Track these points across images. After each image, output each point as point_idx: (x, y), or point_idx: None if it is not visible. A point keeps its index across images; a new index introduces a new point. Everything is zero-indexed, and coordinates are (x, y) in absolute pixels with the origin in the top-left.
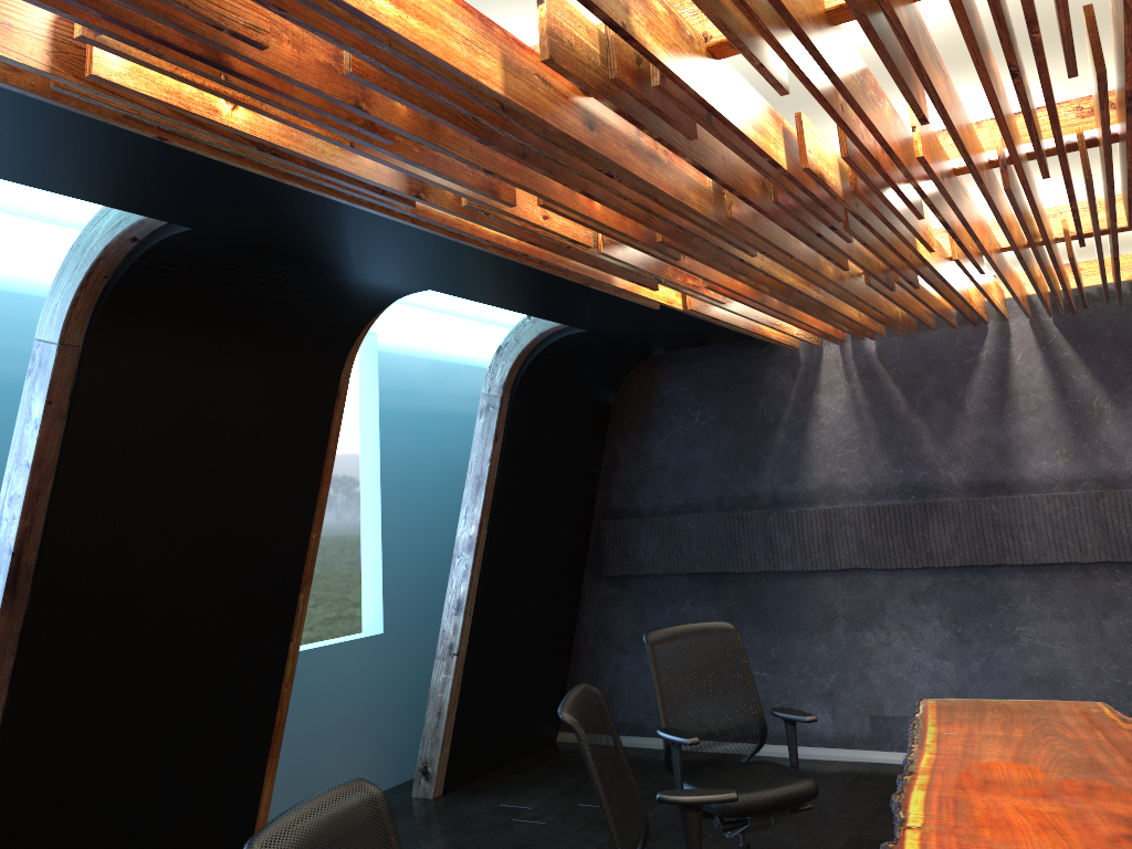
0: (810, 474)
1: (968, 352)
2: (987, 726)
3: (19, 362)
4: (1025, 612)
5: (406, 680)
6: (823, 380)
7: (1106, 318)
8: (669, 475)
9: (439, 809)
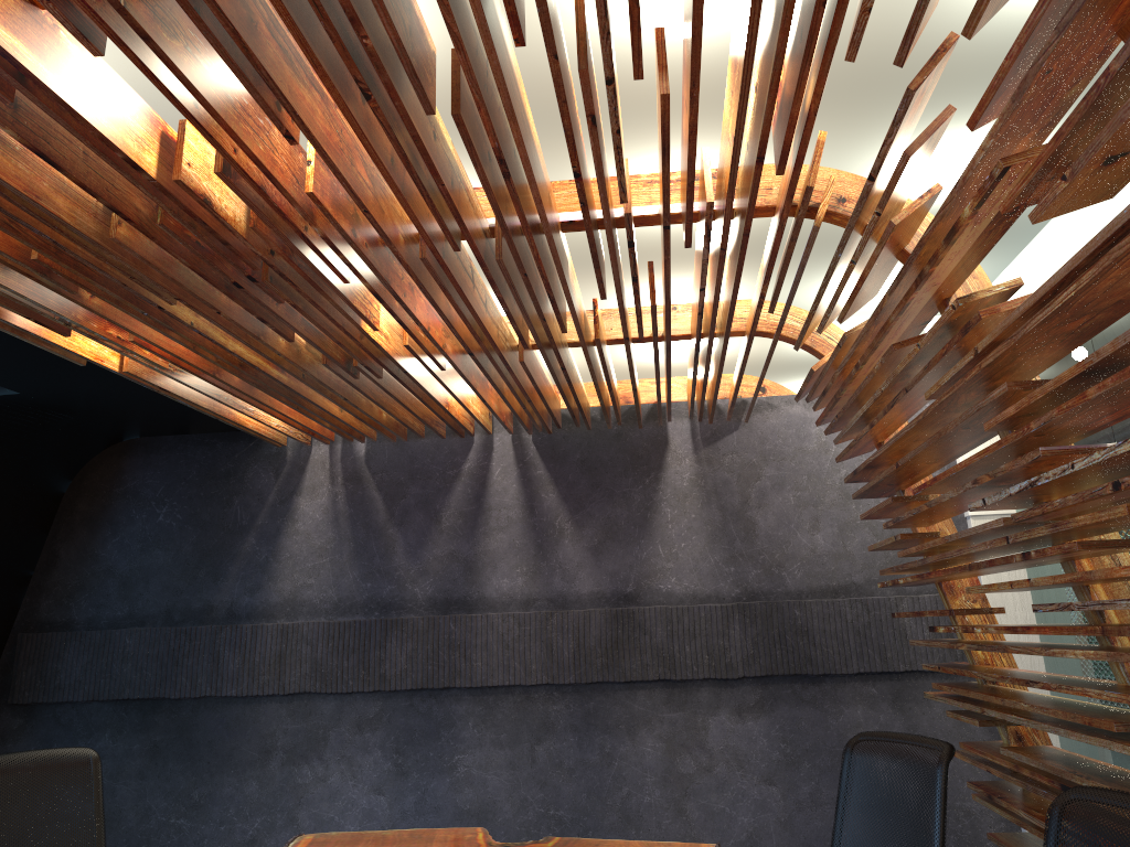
0: (275, 585)
1: (453, 463)
2: None
3: None
4: (466, 739)
5: None
6: (306, 482)
7: (577, 441)
8: (116, 581)
9: None
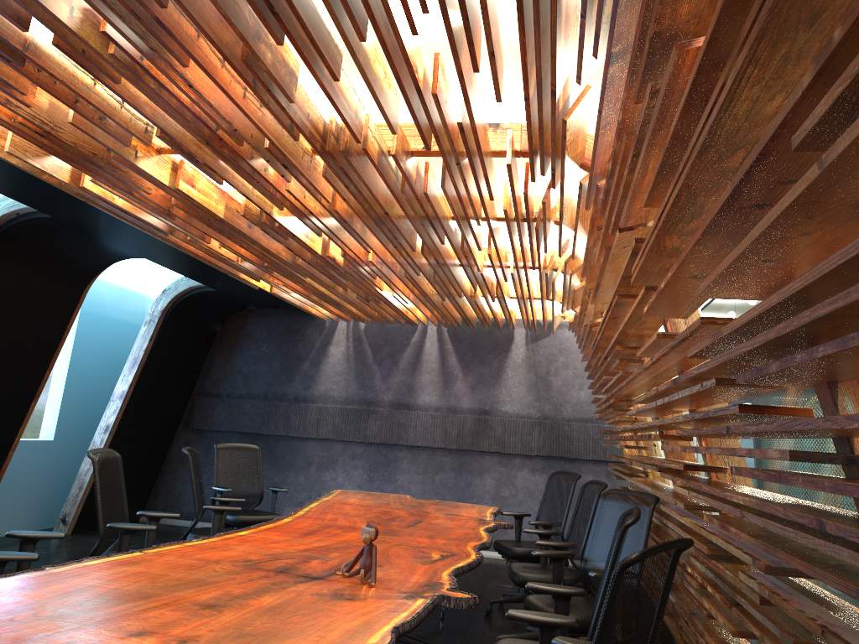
0: (317, 387)
1: (407, 337)
2: (357, 495)
3: None
4: (402, 469)
5: (59, 470)
6: (334, 339)
7: (468, 333)
8: (241, 377)
9: (70, 539)
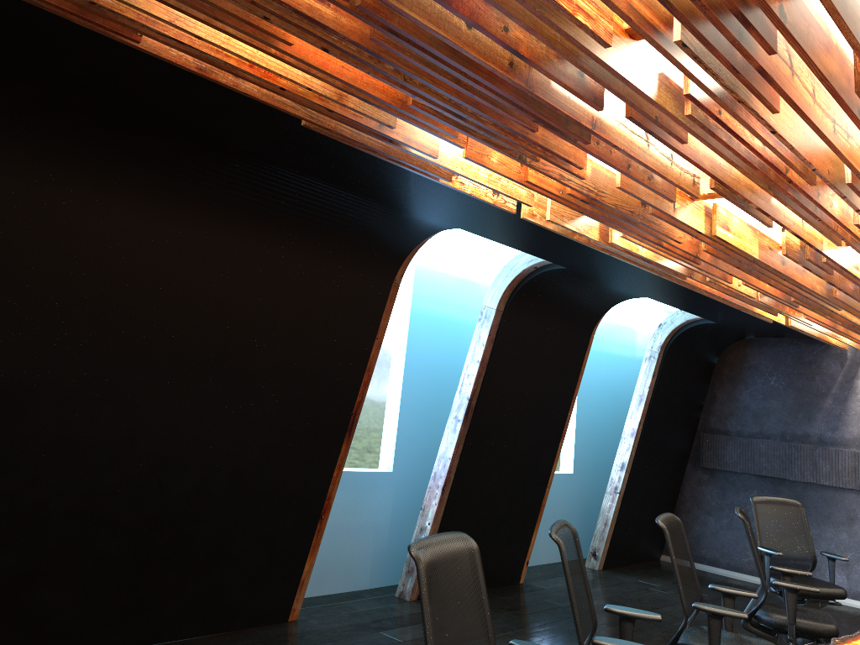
0: (847, 428)
1: None
2: None
3: (441, 306)
4: None
5: (581, 503)
6: None
7: None
8: (750, 413)
9: (604, 575)
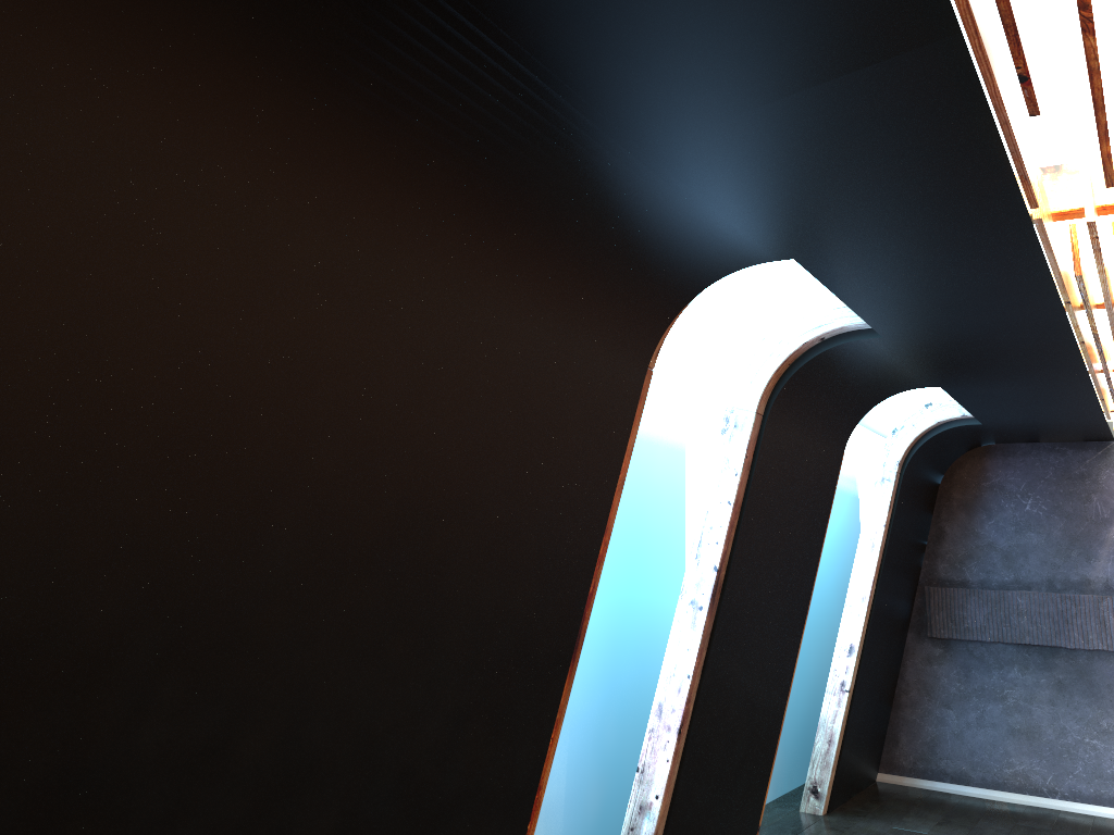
0: None
1: None
2: None
3: None
4: None
5: None
6: None
7: None
8: (998, 554)
9: (841, 824)
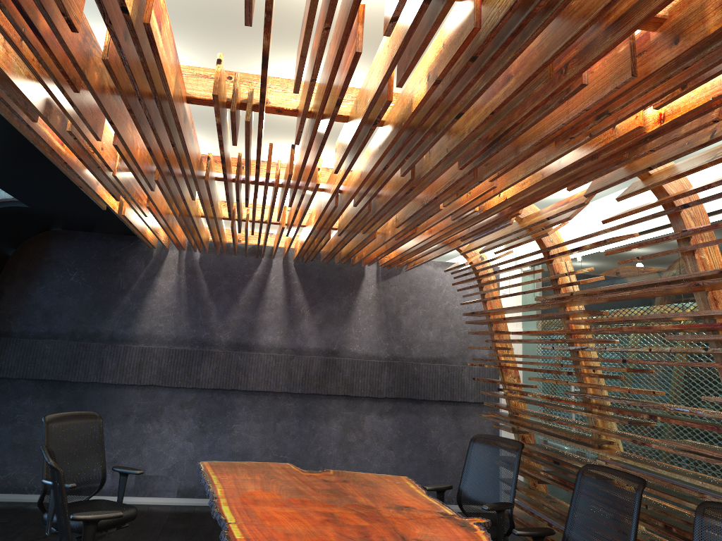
0: (140, 325)
1: (249, 270)
2: (241, 475)
3: None
4: (240, 417)
5: None
6: (163, 270)
7: (317, 268)
8: (41, 312)
9: None
